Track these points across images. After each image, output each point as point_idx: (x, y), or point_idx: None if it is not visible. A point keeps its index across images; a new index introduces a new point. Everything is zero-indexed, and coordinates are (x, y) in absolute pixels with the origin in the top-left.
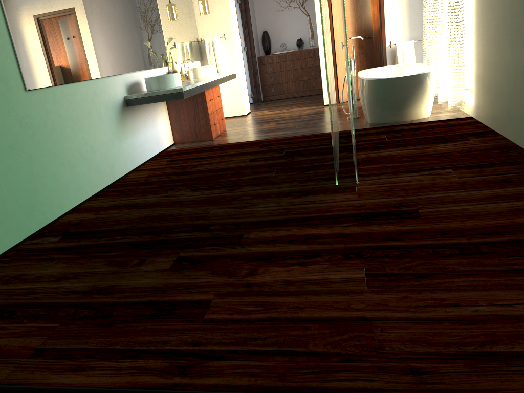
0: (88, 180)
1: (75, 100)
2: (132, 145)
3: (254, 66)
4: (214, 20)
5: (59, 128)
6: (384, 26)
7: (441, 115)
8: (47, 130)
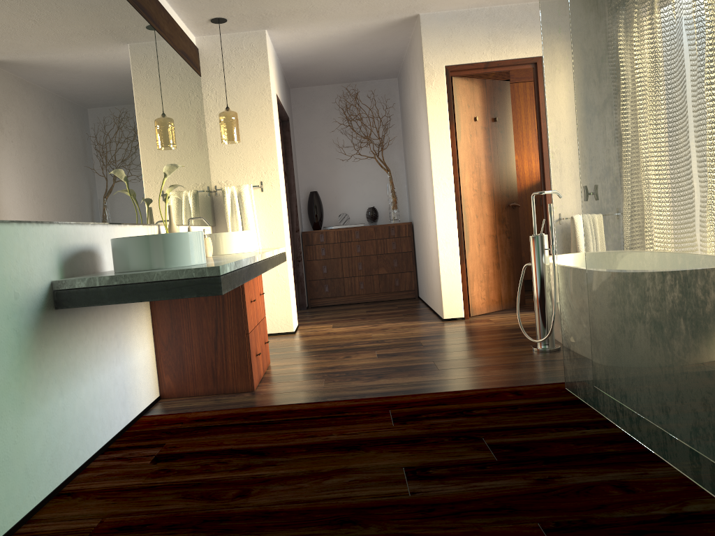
0: None
1: None
2: (58, 416)
3: (295, 246)
4: (243, 156)
5: None
6: (550, 187)
7: None
8: None
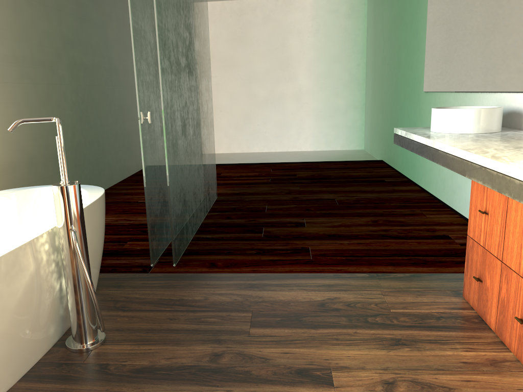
0: (435, 181)
1: None
2: None
3: None
4: None
5: None
6: None
7: None
8: (427, 123)
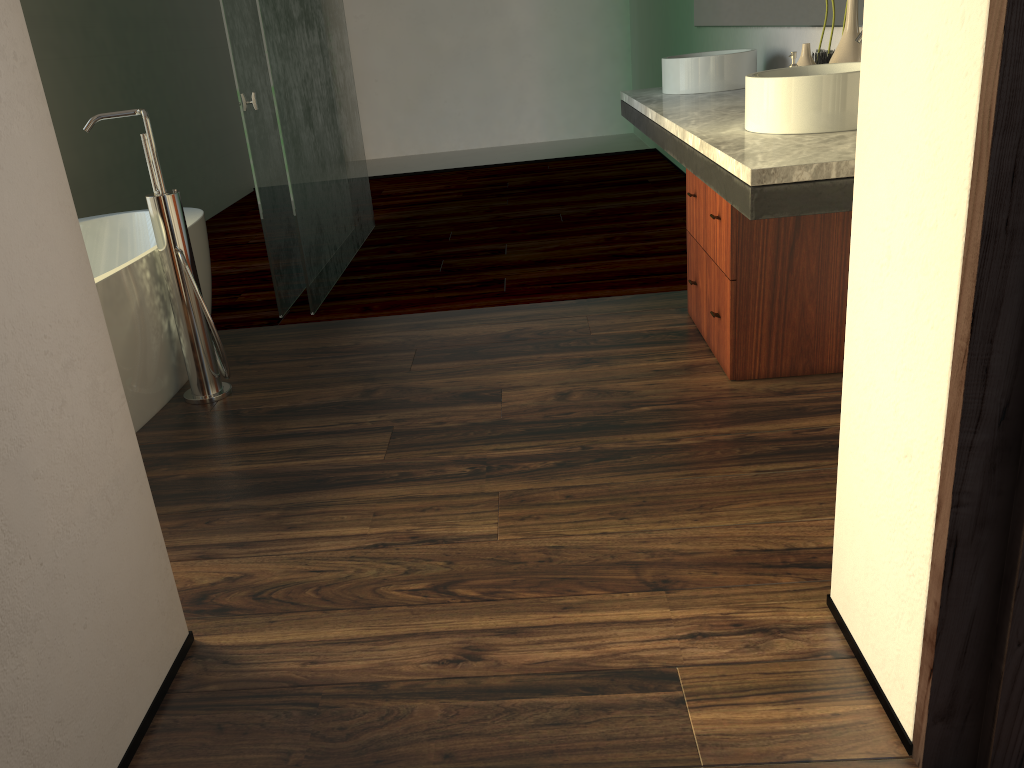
0: None
1: None
2: None
3: None
4: None
5: None
6: None
7: None
8: None
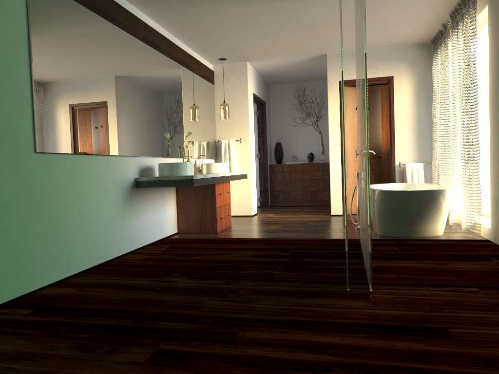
0: (80, 254)
1: (84, 171)
2: (134, 226)
3: (265, 172)
4: (232, 125)
5: (61, 195)
6: (394, 147)
7: (454, 235)
8: (48, 195)
